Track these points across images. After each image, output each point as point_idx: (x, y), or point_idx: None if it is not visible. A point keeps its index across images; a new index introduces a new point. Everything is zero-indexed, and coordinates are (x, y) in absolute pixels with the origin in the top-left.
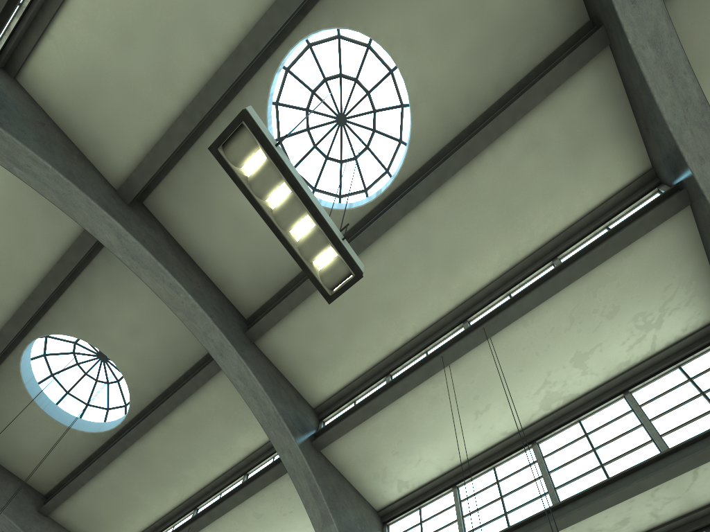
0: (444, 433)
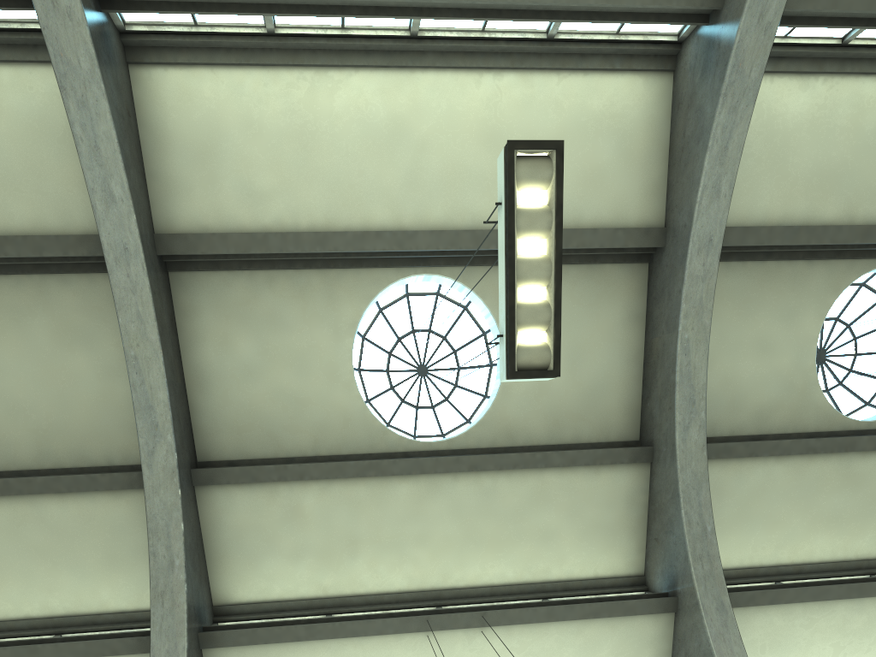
0: None
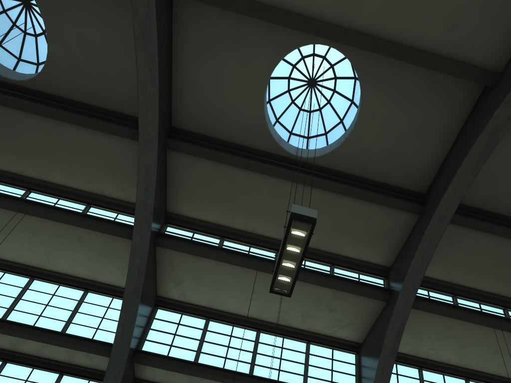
0: (226, 293)
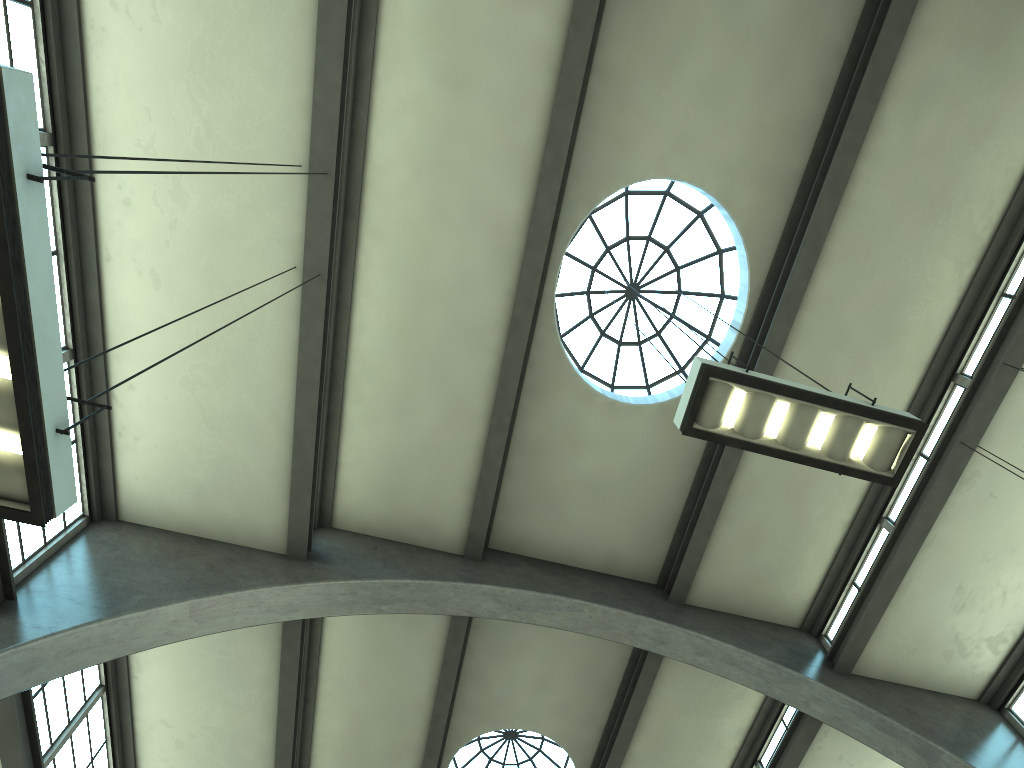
0: (1022, 534)
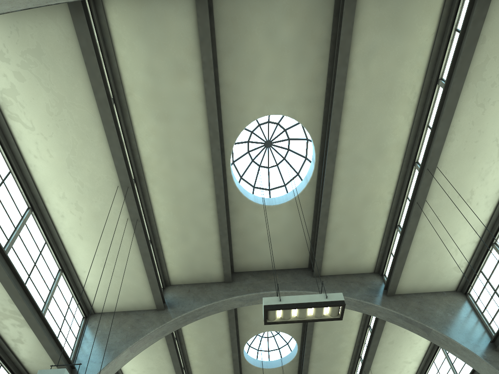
0: (457, 226)
